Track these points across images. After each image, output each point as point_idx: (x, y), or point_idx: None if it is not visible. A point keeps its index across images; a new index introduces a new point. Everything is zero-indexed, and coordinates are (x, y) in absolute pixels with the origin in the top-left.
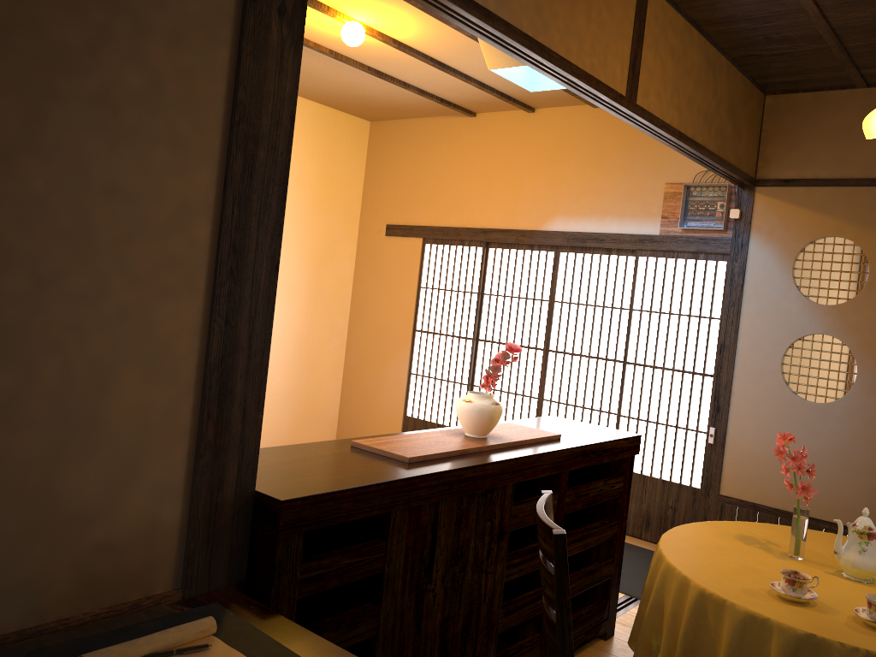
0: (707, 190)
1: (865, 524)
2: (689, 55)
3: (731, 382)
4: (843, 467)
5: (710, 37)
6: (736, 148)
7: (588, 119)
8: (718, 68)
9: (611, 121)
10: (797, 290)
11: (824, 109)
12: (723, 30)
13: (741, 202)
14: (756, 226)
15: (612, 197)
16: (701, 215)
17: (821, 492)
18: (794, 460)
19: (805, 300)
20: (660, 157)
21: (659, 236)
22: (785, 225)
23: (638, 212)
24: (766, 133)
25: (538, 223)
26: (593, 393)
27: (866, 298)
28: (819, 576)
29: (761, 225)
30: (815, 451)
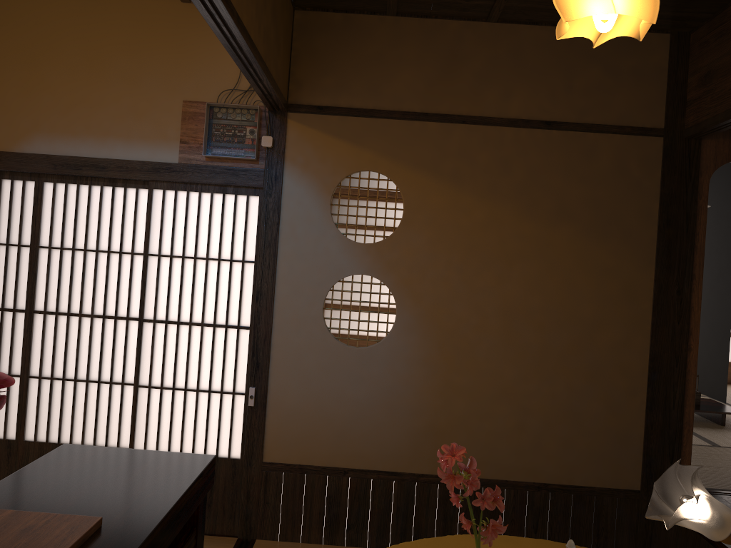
0: (235, 112)
1: None
2: None
3: (271, 334)
4: (387, 412)
5: None
6: (276, 61)
7: (77, 10)
8: None
9: (108, 17)
10: (336, 228)
11: (355, 34)
12: None
13: (273, 128)
14: (291, 156)
15: (115, 113)
16: (228, 141)
17: (368, 441)
18: (471, 485)
19: (344, 239)
20: (176, 69)
21: (178, 165)
22: (321, 157)
23: (150, 134)
24: (297, 53)
25: (9, 142)
26: (100, 362)
27: (402, 236)
28: None
29: (296, 156)
30: (361, 399)
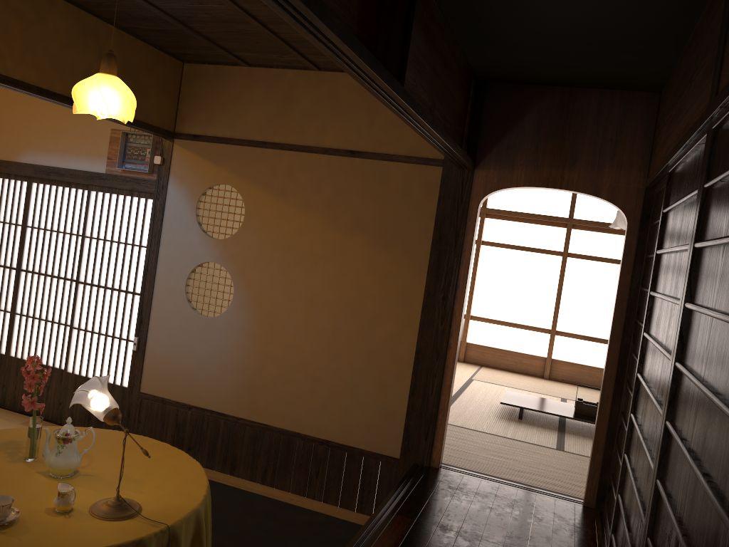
0: (141, 138)
1: (64, 431)
2: (51, 20)
3: (151, 300)
4: (221, 367)
5: (83, 6)
6: (140, 105)
7: None
8: (102, 34)
9: None
10: (199, 226)
11: (222, 80)
12: (86, 2)
13: (164, 150)
14: (174, 171)
15: (72, 137)
16: (135, 159)
17: (207, 387)
18: (33, 379)
19: (203, 234)
20: None
21: (105, 174)
22: (193, 172)
23: (91, 152)
24: (184, 95)
25: (13, 155)
26: (54, 308)
27: (242, 235)
28: (23, 476)
29: (177, 171)
30: (205, 355)
